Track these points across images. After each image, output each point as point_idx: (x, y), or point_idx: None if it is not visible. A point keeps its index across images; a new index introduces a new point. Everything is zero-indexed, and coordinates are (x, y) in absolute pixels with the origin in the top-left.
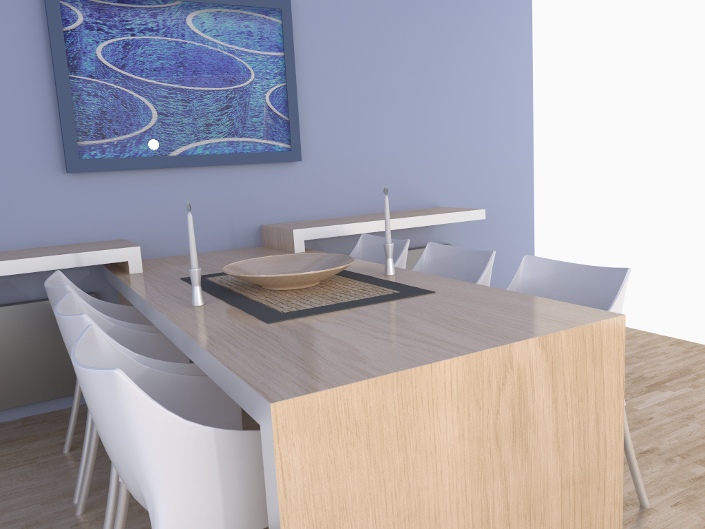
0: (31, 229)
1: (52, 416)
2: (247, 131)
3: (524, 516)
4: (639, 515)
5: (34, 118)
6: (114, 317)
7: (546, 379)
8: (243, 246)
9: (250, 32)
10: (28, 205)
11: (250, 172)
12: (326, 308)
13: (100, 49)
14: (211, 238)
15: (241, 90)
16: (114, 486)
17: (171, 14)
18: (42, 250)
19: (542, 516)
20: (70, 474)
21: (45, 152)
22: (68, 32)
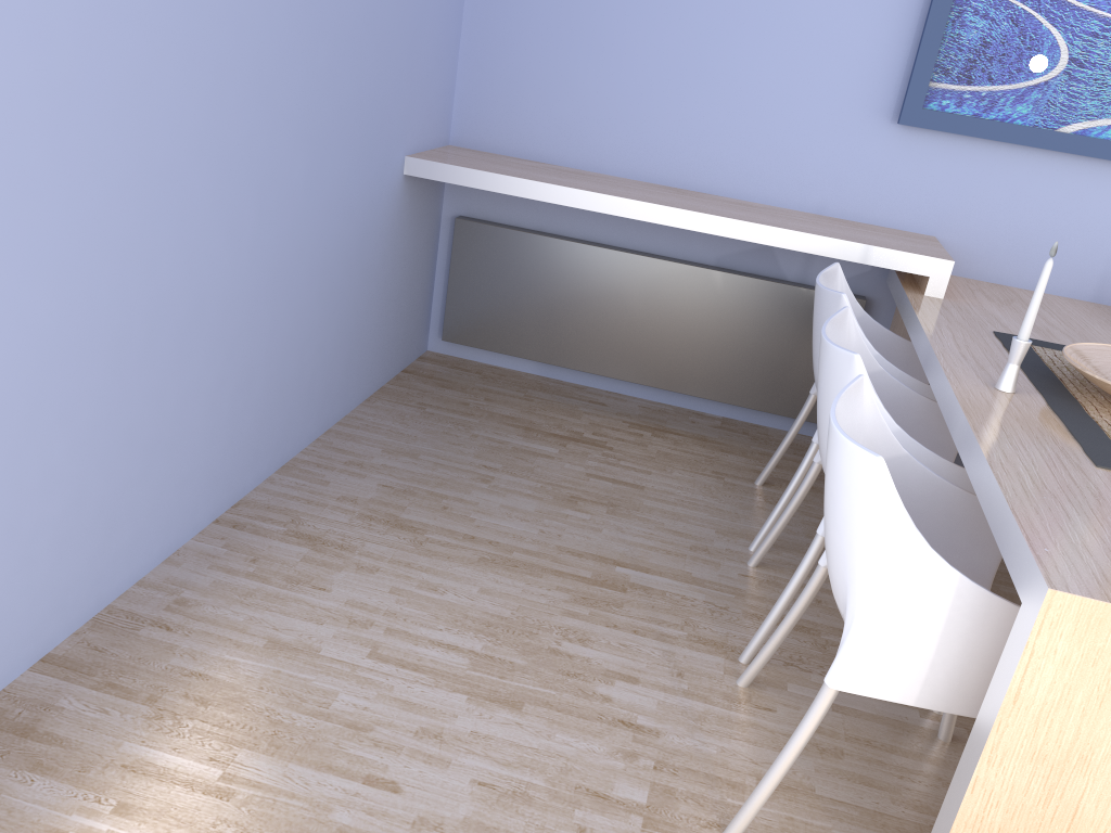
0: (822, 188)
1: (755, 431)
2: None
3: None
4: None
5: (885, 36)
6: (880, 347)
7: None
8: None
9: None
10: (831, 156)
11: None
12: None
13: None
14: (1066, 276)
15: None
16: (807, 563)
17: None
18: (825, 223)
19: None
20: (754, 513)
21: (880, 87)
22: None
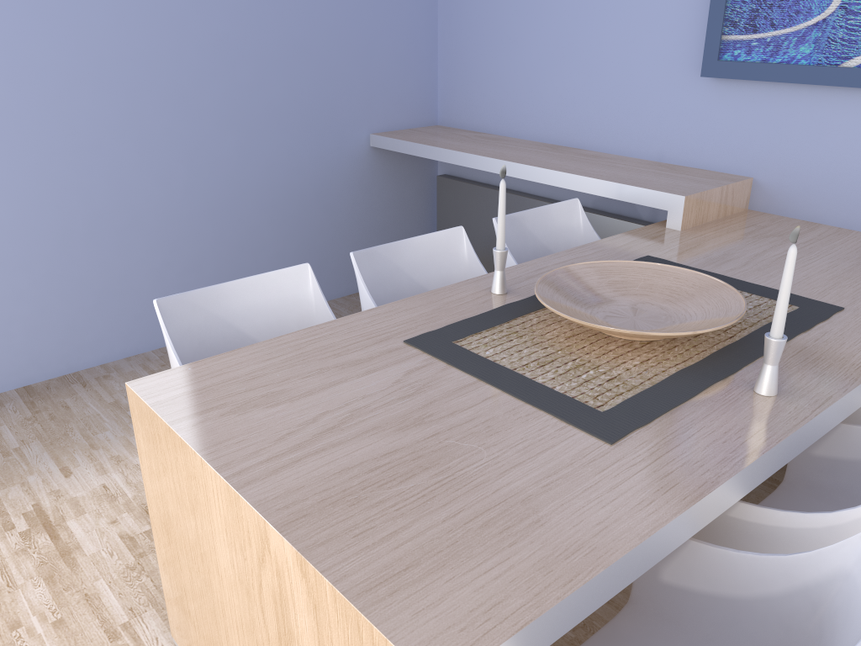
0: (659, 139)
1: None
2: None
3: None
4: None
5: (694, 0)
6: None
7: (310, 620)
8: None
9: None
10: (663, 110)
11: None
12: (478, 365)
13: None
14: None
15: None
16: None
17: None
18: (638, 168)
19: None
20: None
21: (694, 46)
22: None
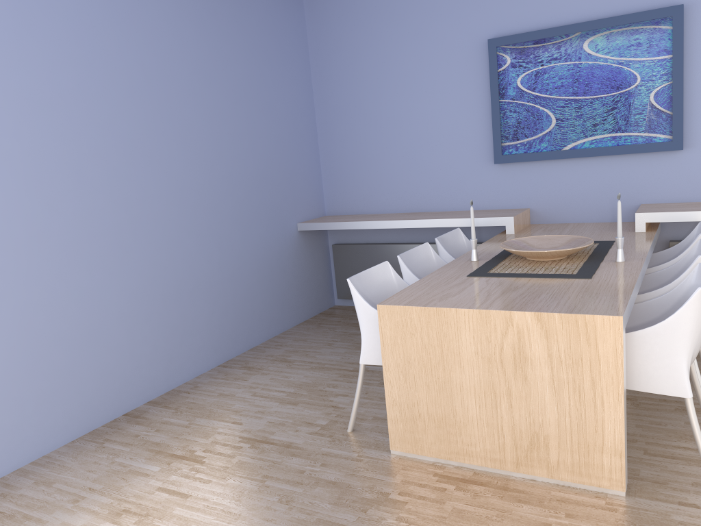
0: (475, 198)
1: None
2: (629, 127)
3: (524, 417)
4: (698, 493)
5: (481, 129)
6: None
7: (542, 340)
8: (622, 220)
9: (639, 43)
10: (474, 184)
11: (634, 160)
12: (509, 274)
13: (519, 79)
14: (595, 212)
15: (626, 94)
16: None
17: (570, 44)
18: None
19: (540, 425)
20: None
21: (485, 150)
22: (500, 72)
